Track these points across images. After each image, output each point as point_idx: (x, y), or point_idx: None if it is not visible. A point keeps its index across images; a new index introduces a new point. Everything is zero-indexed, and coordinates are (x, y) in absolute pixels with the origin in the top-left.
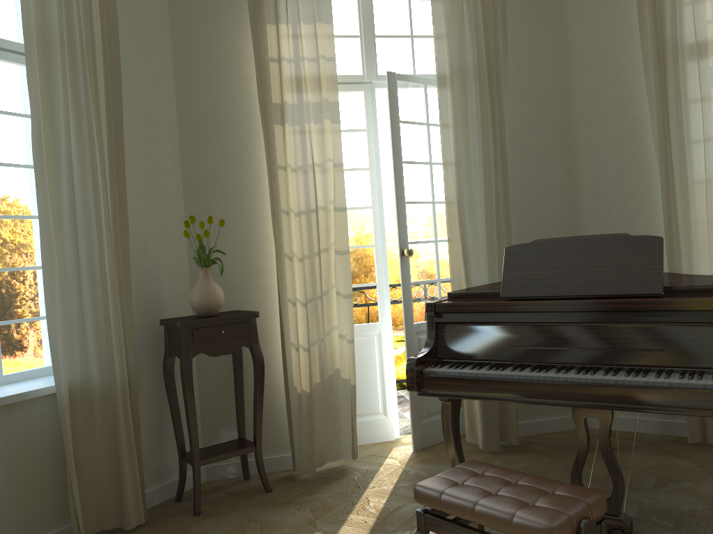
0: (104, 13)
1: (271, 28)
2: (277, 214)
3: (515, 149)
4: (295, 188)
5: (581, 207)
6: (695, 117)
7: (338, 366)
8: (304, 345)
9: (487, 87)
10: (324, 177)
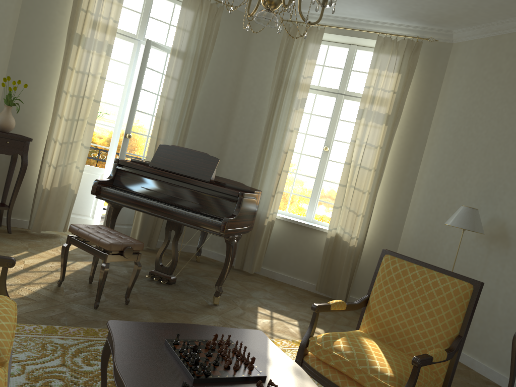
0: None
1: None
2: (60, 92)
3: (203, 103)
4: (74, 82)
5: (227, 143)
6: (284, 118)
7: (71, 182)
8: (54, 165)
9: (196, 66)
10: (93, 82)
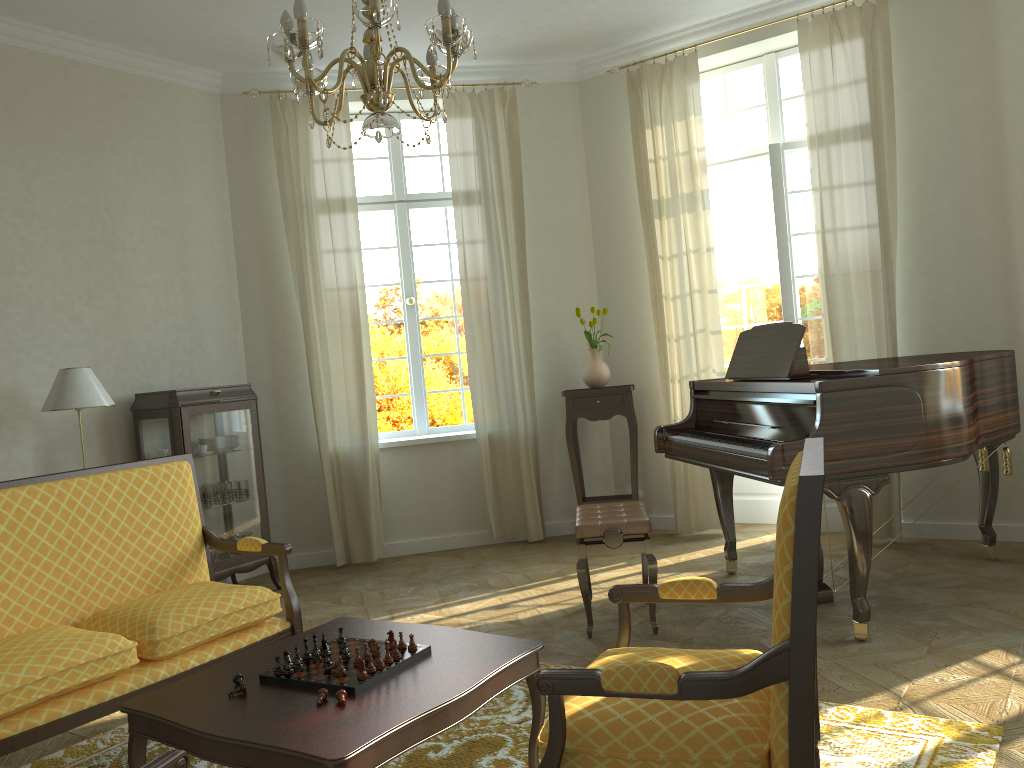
0: (512, 160)
1: (649, 132)
2: (661, 299)
3: (924, 205)
4: (669, 275)
5: (1015, 266)
6: None
7: None
8: (679, 417)
9: (866, 144)
10: (699, 262)
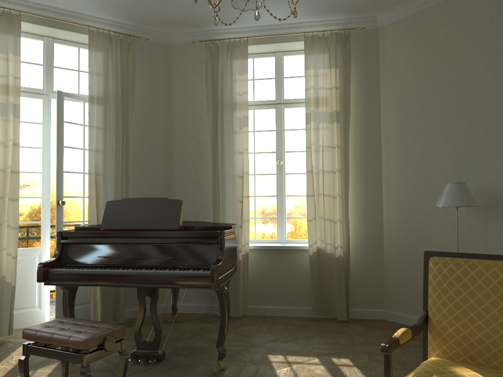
0: None
1: None
2: None
3: (137, 146)
4: None
5: (174, 183)
6: (229, 141)
7: (4, 273)
8: None
9: (120, 109)
10: (5, 151)
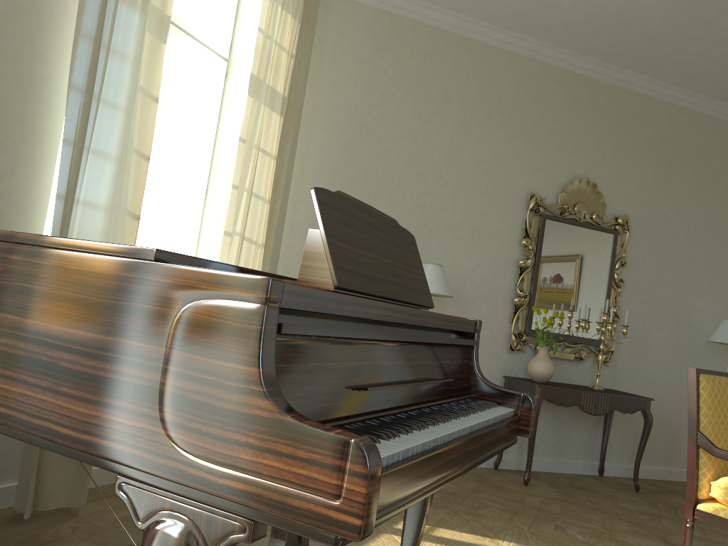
0: None
1: None
2: None
3: None
4: None
5: None
6: (123, 55)
7: None
8: None
9: None
10: None
